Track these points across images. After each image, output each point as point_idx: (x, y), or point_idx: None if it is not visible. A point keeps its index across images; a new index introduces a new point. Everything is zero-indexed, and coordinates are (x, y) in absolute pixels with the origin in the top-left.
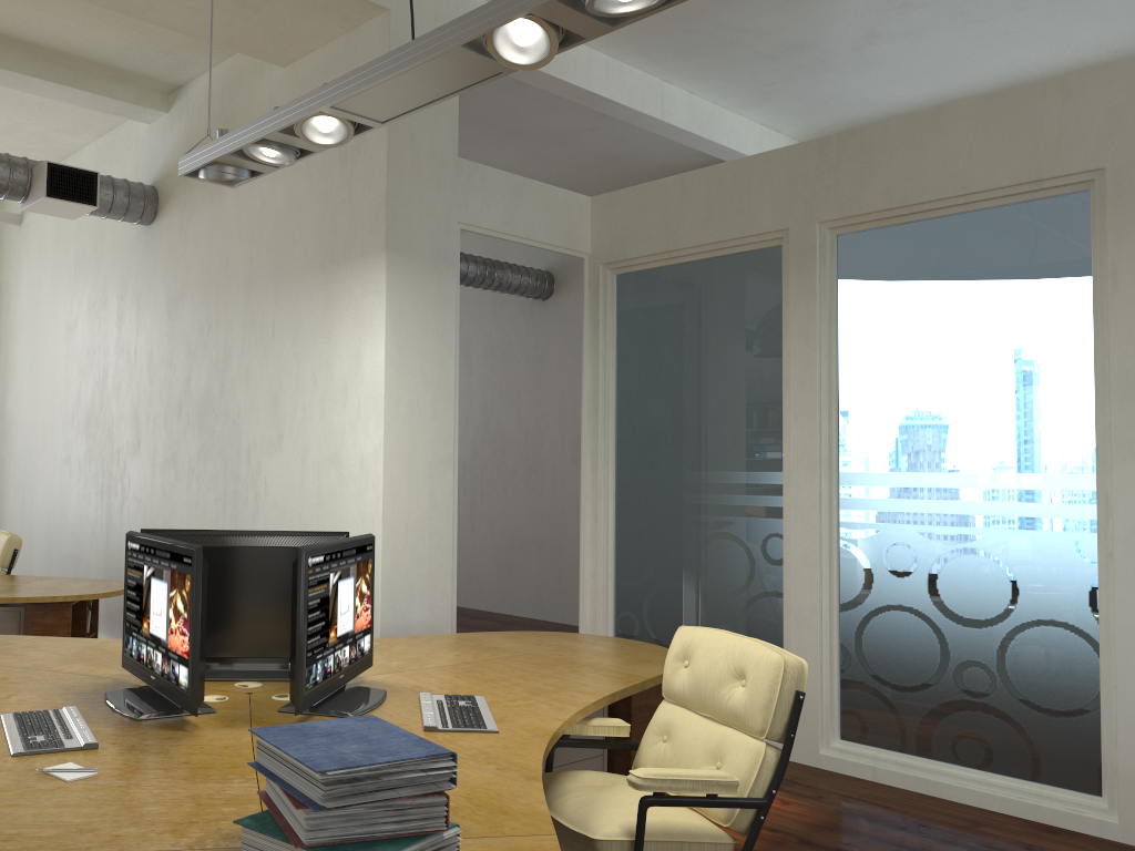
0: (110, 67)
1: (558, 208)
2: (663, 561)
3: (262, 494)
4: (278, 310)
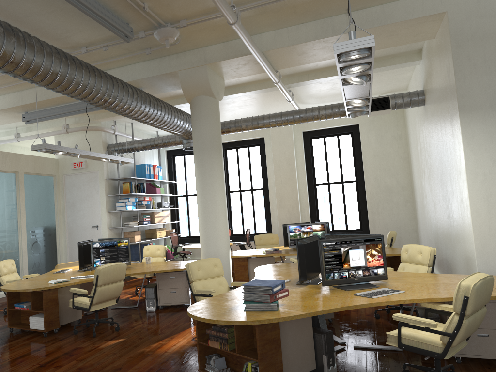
0: (387, 55)
1: None
2: None
3: (453, 215)
4: (446, 138)
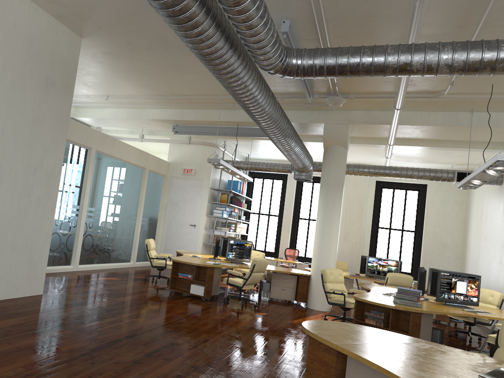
0: (480, 141)
1: None
2: None
3: None
4: None
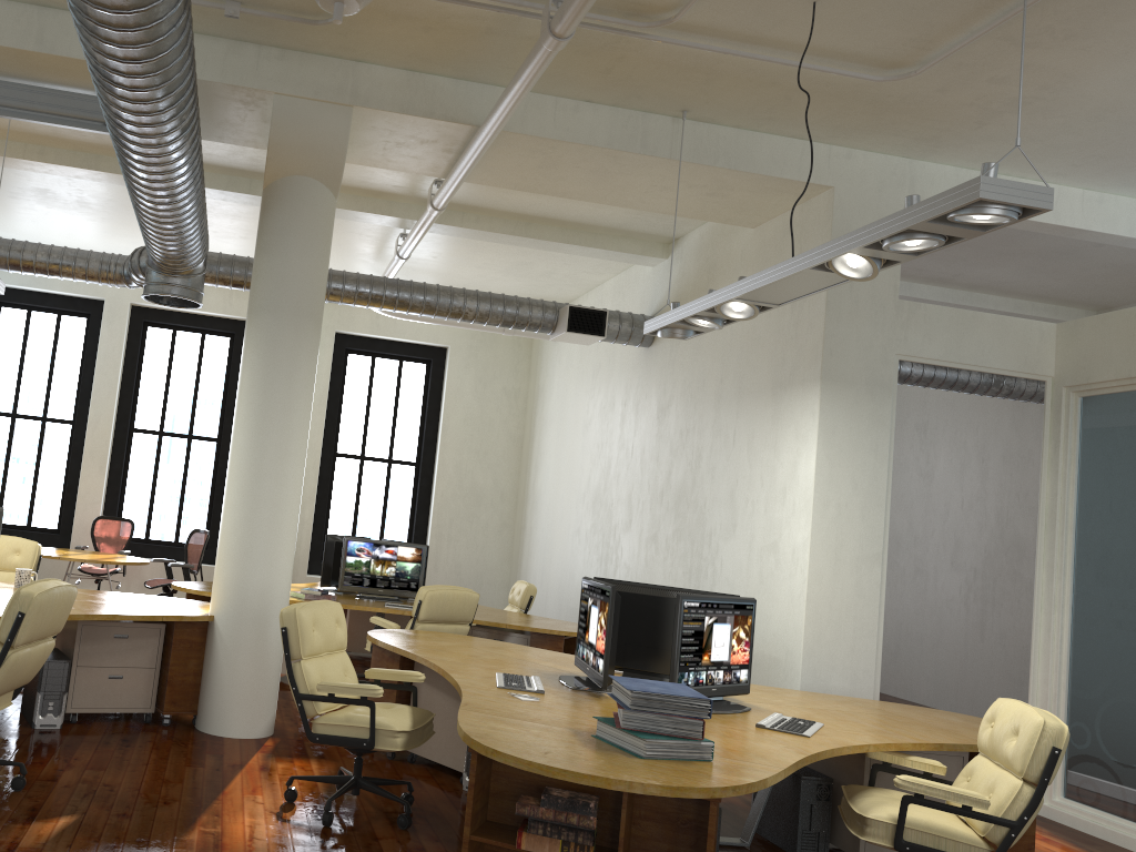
0: (620, 230)
1: (1013, 336)
2: (1117, 676)
3: (717, 571)
4: (738, 423)
